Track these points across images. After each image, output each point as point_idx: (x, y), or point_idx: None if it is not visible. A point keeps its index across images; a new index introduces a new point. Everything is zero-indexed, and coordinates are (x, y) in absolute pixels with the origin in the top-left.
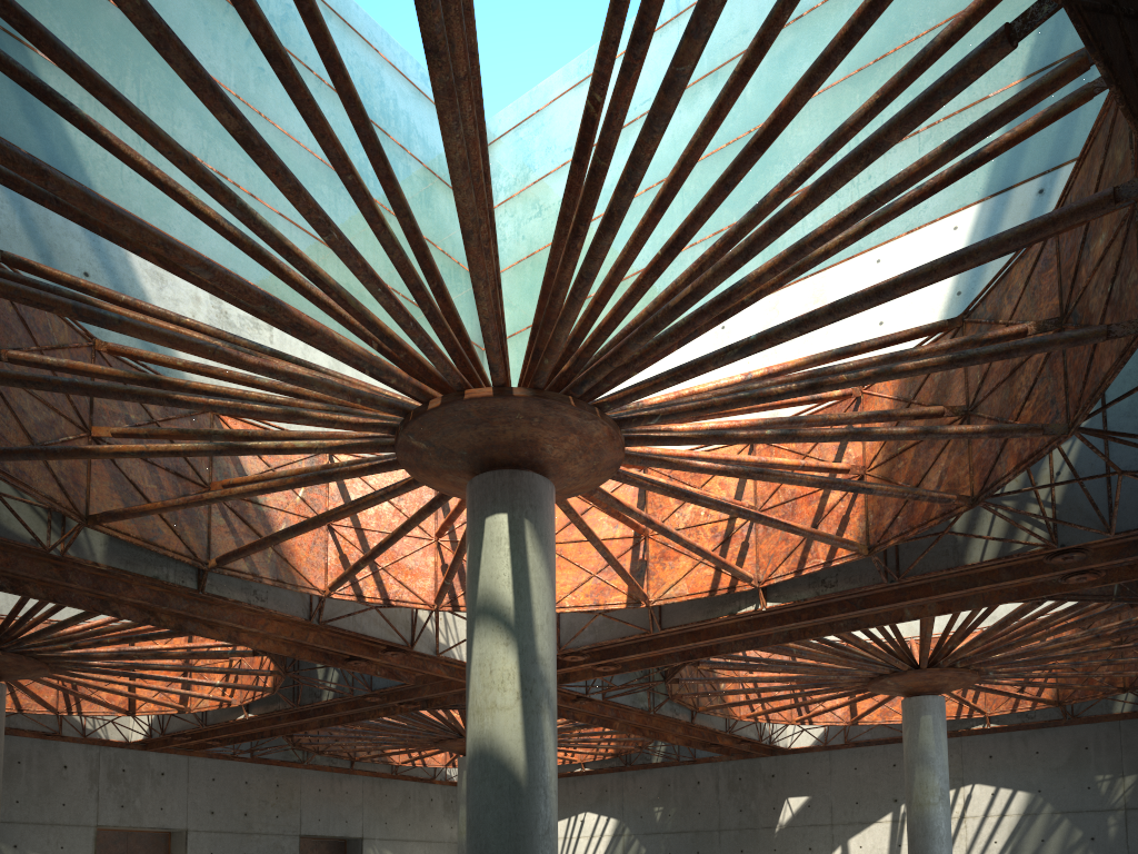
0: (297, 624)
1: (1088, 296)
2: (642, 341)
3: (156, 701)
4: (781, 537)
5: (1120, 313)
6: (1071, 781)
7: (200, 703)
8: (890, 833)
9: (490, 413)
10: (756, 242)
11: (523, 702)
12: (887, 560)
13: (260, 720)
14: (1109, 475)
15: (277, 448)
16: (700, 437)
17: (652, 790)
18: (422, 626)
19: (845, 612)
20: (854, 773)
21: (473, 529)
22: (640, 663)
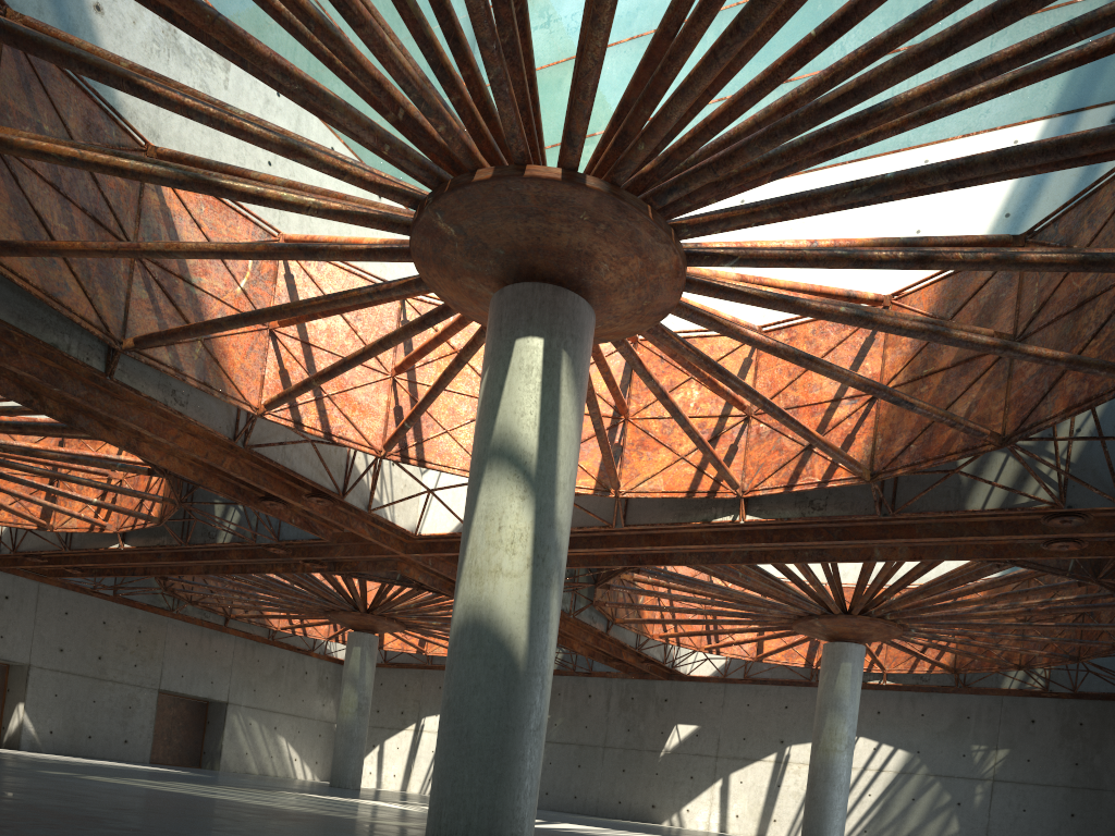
0: (214, 444)
1: None
2: (767, 147)
3: (13, 510)
4: (775, 447)
5: None
6: (949, 747)
7: (66, 522)
8: (772, 773)
9: (550, 203)
10: (966, 33)
11: (534, 571)
12: (883, 492)
13: (135, 554)
14: None
15: (257, 196)
16: (768, 298)
17: None
18: (361, 474)
19: (820, 540)
20: (746, 709)
21: (498, 351)
22: (583, 560)
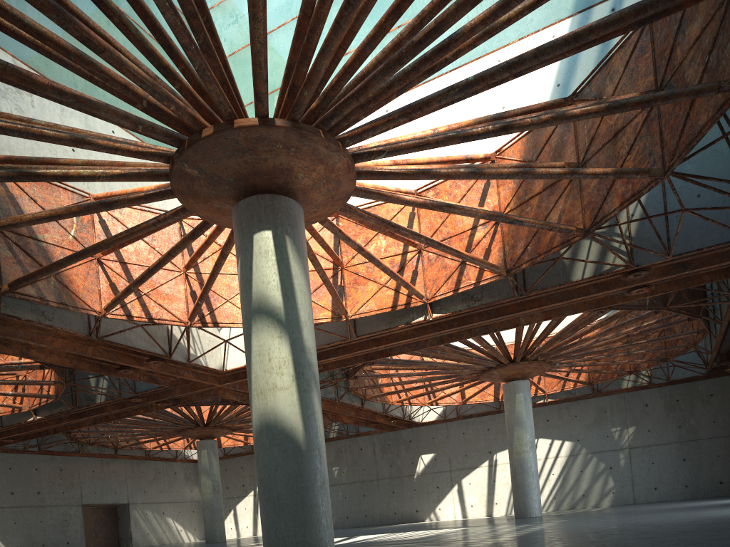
0: (78, 340)
1: (684, 69)
2: (387, 76)
3: None
4: (442, 266)
5: (717, 77)
6: (597, 432)
7: None
8: (488, 473)
9: (255, 141)
10: None
11: (298, 383)
12: (517, 281)
13: (46, 421)
14: (676, 212)
15: (64, 176)
16: (412, 173)
17: (330, 456)
18: (178, 340)
19: (484, 320)
20: (463, 436)
21: (243, 245)
22: (335, 364)
